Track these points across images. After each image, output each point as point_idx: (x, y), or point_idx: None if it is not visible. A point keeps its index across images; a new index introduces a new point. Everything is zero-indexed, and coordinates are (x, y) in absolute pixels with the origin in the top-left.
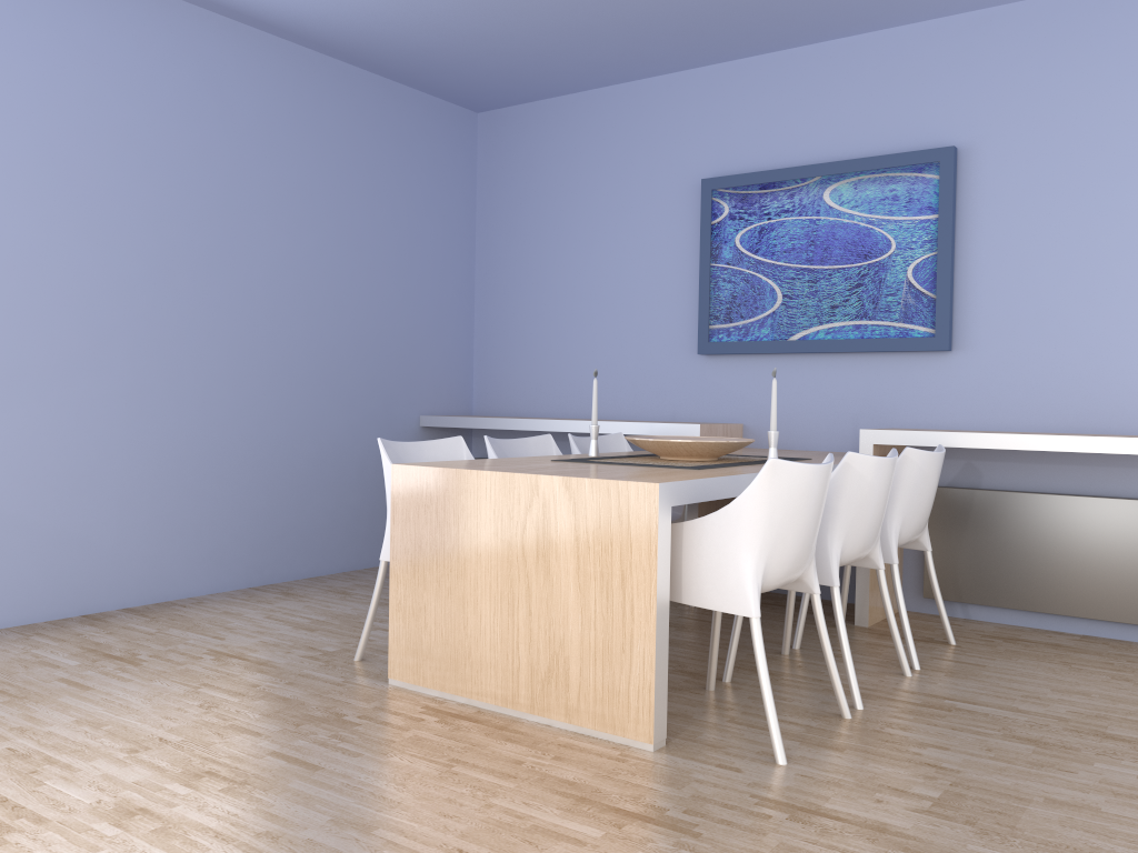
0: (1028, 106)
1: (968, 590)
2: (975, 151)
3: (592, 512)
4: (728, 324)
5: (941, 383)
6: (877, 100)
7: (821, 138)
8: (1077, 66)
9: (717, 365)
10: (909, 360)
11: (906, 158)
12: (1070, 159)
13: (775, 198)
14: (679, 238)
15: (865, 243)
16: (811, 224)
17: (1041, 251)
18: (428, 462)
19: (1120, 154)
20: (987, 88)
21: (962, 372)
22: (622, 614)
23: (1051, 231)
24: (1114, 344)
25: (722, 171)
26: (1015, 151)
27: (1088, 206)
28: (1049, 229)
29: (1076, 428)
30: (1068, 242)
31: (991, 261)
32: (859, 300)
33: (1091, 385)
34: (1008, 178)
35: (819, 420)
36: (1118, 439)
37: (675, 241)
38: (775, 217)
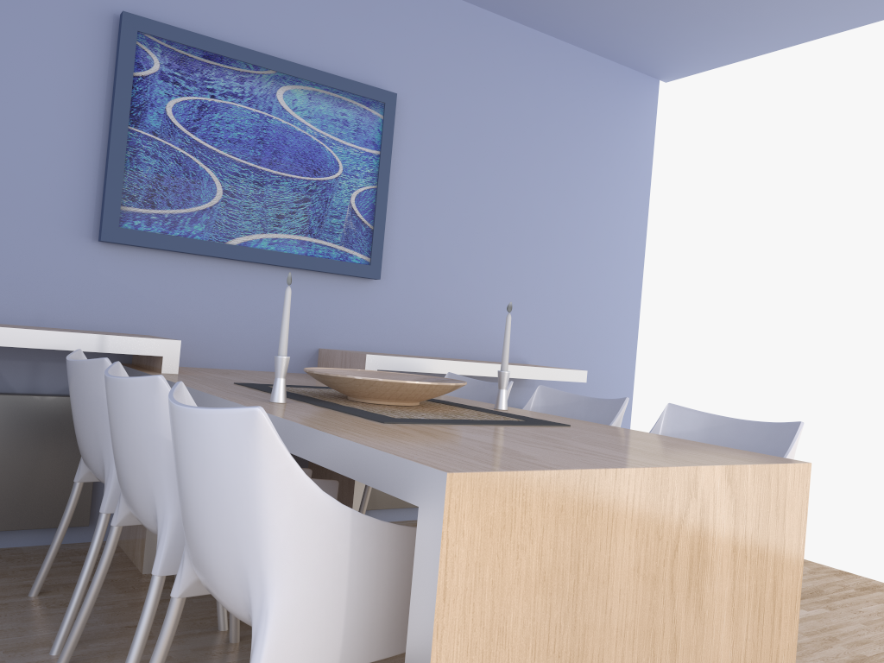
0: (440, 82)
1: (382, 497)
2: (401, 104)
3: (752, 509)
4: (150, 210)
5: (362, 308)
6: (326, 17)
7: (268, 28)
8: (471, 66)
9: (117, 258)
10: (337, 283)
11: (358, 88)
12: (463, 138)
13: (222, 75)
14: (68, 75)
15: (316, 159)
16: (263, 121)
17: (440, 207)
18: (409, 456)
19: (490, 147)
20: (414, 52)
21: (379, 300)
22: (771, 632)
23: (447, 192)
24: (477, 291)
25: (142, 12)
26: (429, 116)
27: (470, 179)
28: (446, 190)
29: (452, 353)
30: (456, 204)
31: (407, 205)
32: (306, 215)
33: (462, 321)
34: (423, 137)
35: (245, 336)
36: (539, 368)
37: (60, 77)
38: (221, 97)
